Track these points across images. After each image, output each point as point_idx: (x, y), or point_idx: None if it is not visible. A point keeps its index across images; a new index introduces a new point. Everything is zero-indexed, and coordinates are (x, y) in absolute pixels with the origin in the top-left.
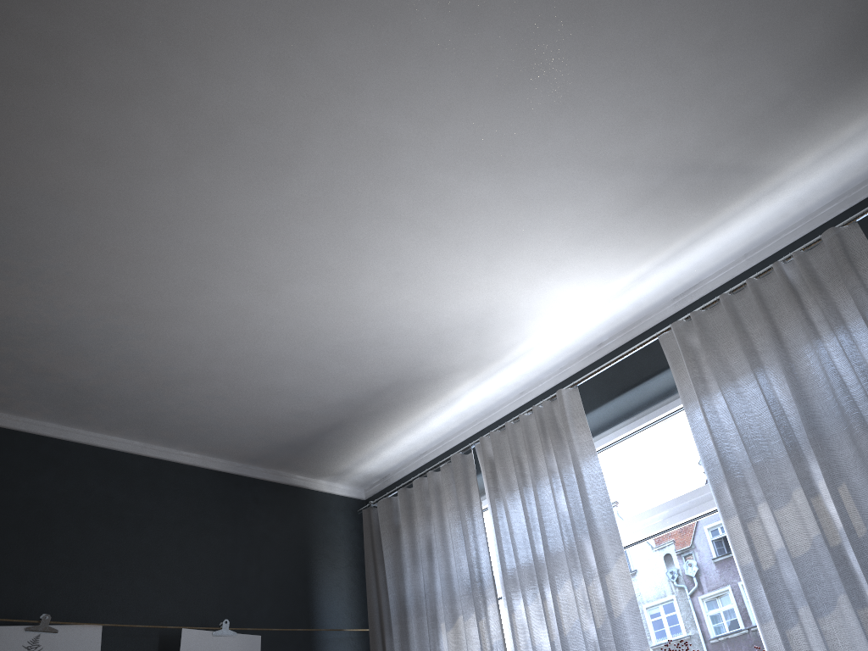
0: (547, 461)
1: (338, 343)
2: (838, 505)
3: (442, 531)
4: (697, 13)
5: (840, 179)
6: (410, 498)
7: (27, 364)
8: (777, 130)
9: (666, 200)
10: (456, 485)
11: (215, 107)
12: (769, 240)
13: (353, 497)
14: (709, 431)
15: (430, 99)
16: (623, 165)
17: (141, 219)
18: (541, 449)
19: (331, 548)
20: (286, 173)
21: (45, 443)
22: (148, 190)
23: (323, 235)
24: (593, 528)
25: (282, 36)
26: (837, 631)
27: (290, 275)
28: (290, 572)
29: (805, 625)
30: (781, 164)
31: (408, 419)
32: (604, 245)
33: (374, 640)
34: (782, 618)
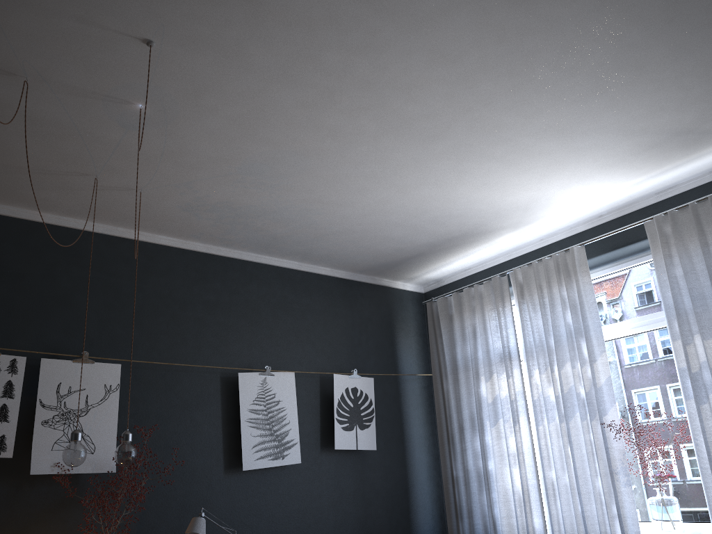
0: (560, 291)
1: (435, 216)
2: None
3: (483, 323)
4: (708, 65)
5: None
6: (460, 299)
7: (250, 226)
8: None
9: (664, 147)
10: (495, 296)
11: (407, 114)
12: None
13: (417, 291)
14: (670, 289)
15: (532, 106)
16: (641, 132)
17: (344, 162)
18: (555, 282)
19: (405, 324)
20: (435, 140)
21: (248, 265)
22: (354, 149)
23: (446, 167)
24: (588, 335)
25: (456, 83)
26: None
27: (419, 185)
28: (383, 340)
29: (711, 403)
30: None
31: (464, 252)
32: (618, 168)
33: (435, 381)
34: (699, 399)
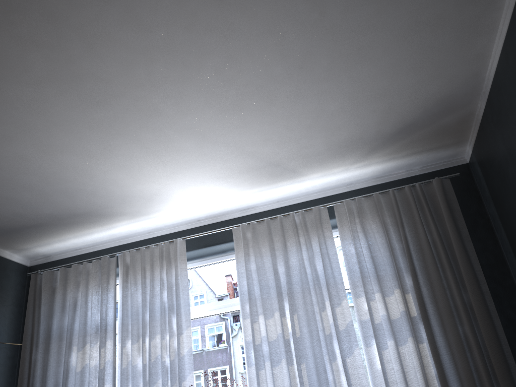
0: (161, 273)
1: (68, 187)
2: (292, 322)
3: (86, 297)
4: (308, 114)
5: (324, 185)
6: (67, 274)
7: None
8: (313, 162)
9: (260, 172)
10: (102, 273)
11: (81, 67)
12: (289, 198)
13: (23, 264)
14: (246, 279)
15: (188, 103)
16: (251, 155)
17: None
18: (158, 266)
19: (4, 292)
20: (98, 107)
21: None
22: (12, 87)
23: (97, 138)
24: (179, 312)
25: (137, 54)
26: (279, 374)
27: (65, 150)
28: None
29: (266, 369)
30: (308, 173)
31: (82, 231)
32: (225, 181)
33: (24, 351)
34: (259, 365)
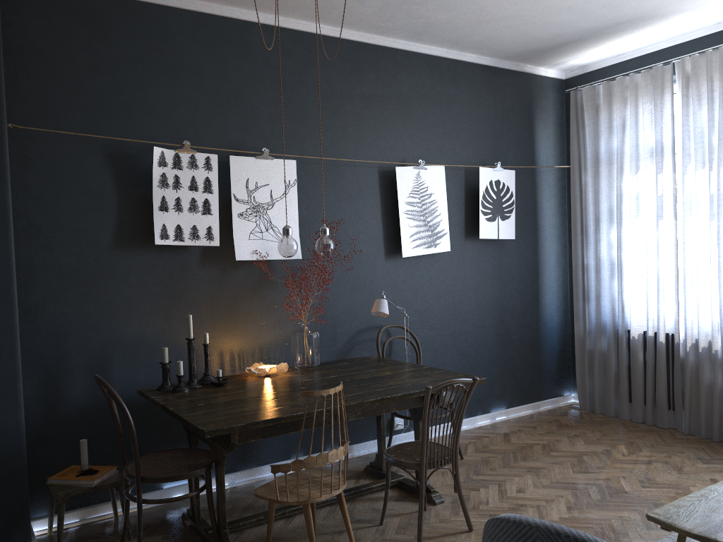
0: None
1: None
2: None
3: (635, 116)
4: None
5: None
6: (610, 89)
7: (412, 13)
8: None
9: None
10: (654, 88)
11: None
12: None
13: (558, 78)
14: None
15: None
16: None
17: None
18: None
19: (544, 114)
20: None
21: (399, 54)
22: None
23: None
24: None
25: None
26: None
27: None
28: (523, 131)
29: None
30: None
31: (626, 37)
32: None
33: (573, 174)
34: None
